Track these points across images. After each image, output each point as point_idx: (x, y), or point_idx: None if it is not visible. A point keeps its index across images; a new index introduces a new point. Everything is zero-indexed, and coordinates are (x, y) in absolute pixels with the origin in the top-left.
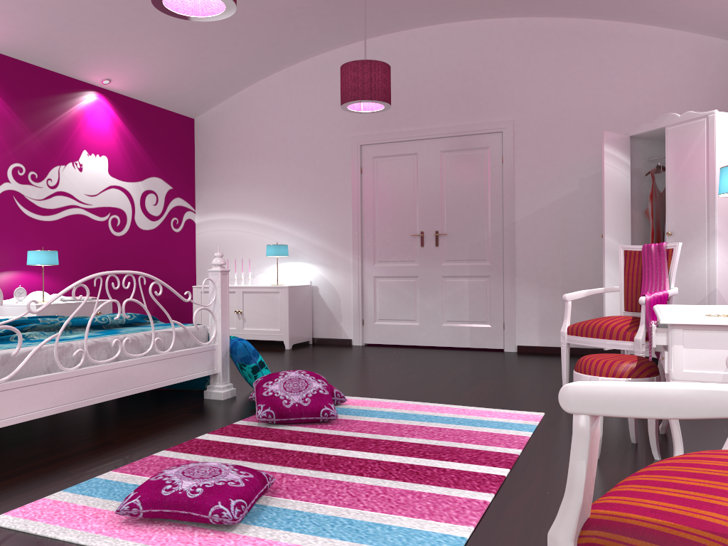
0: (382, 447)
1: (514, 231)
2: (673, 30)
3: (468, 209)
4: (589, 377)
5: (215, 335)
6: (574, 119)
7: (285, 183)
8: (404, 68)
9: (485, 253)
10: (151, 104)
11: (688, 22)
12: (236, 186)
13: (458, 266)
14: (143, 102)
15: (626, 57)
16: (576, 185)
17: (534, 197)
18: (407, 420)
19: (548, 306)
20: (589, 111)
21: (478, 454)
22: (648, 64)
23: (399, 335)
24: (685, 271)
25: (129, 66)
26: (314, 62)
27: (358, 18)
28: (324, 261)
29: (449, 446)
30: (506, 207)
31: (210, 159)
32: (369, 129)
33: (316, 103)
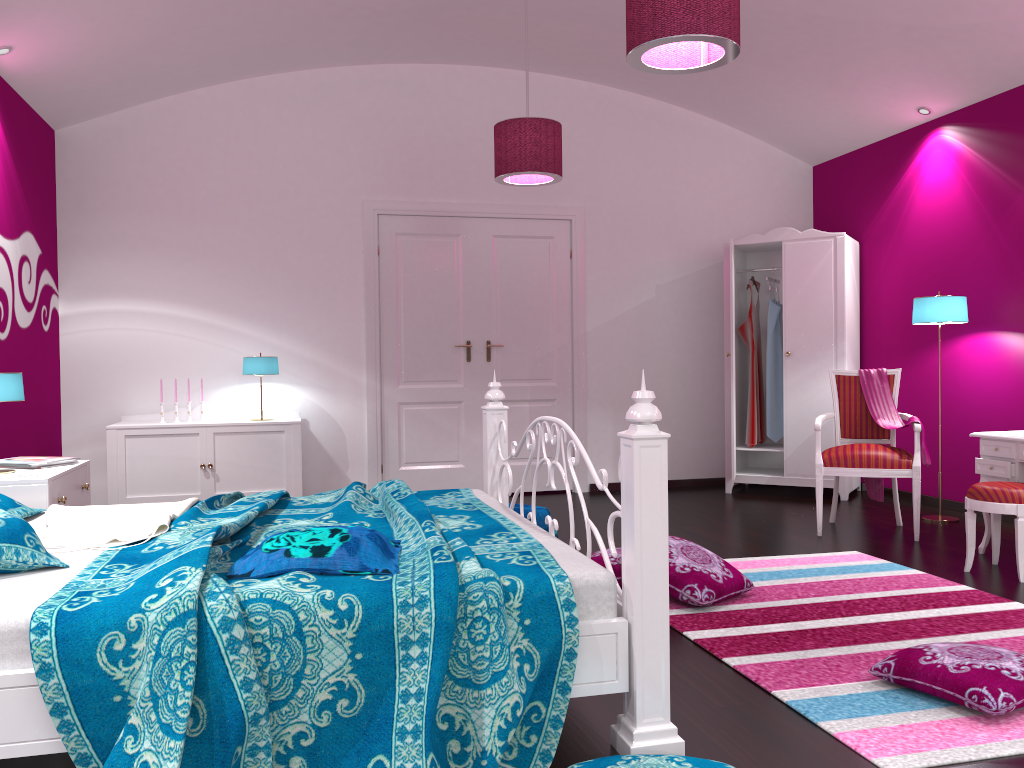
0: (879, 606)
1: (585, 344)
2: (744, 134)
3: (529, 314)
4: (1014, 506)
5: (501, 502)
6: (650, 216)
7: (248, 258)
8: (443, 116)
9: (550, 370)
10: (23, 99)
11: (769, 130)
12: (149, 257)
13: (517, 387)
14: (17, 94)
15: (701, 153)
16: (653, 292)
17: (607, 303)
18: (794, 578)
19: None
20: (666, 208)
21: (958, 595)
22: (722, 165)
23: (436, 483)
24: (808, 392)
25: (63, 33)
26: (299, 80)
27: (414, 37)
28: (318, 382)
29: (915, 593)
30: (577, 314)
31: (93, 206)
32: (390, 192)
33: (302, 142)
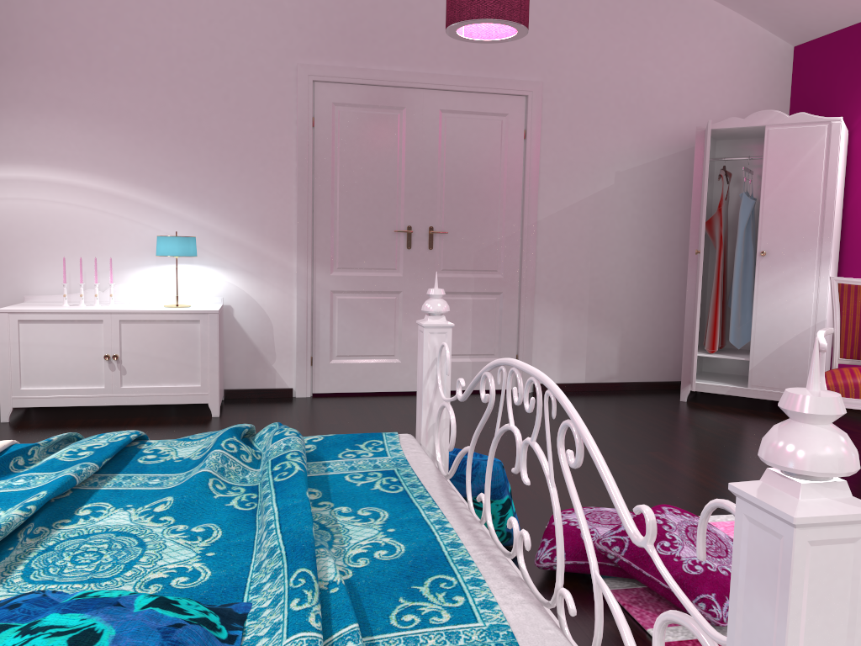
0: None
1: (536, 234)
2: (722, 6)
3: (476, 199)
4: None
5: (439, 452)
6: (614, 95)
7: (167, 125)
8: None
9: (497, 261)
10: None
11: (753, 1)
12: (56, 119)
13: (460, 278)
14: None
15: (674, 26)
16: (612, 180)
17: (562, 190)
18: None
19: (572, 333)
20: (631, 87)
21: None
22: (695, 41)
23: (369, 379)
24: (783, 298)
25: None
26: None
27: None
28: (244, 266)
29: None
30: (528, 200)
31: None
32: (328, 56)
33: None
